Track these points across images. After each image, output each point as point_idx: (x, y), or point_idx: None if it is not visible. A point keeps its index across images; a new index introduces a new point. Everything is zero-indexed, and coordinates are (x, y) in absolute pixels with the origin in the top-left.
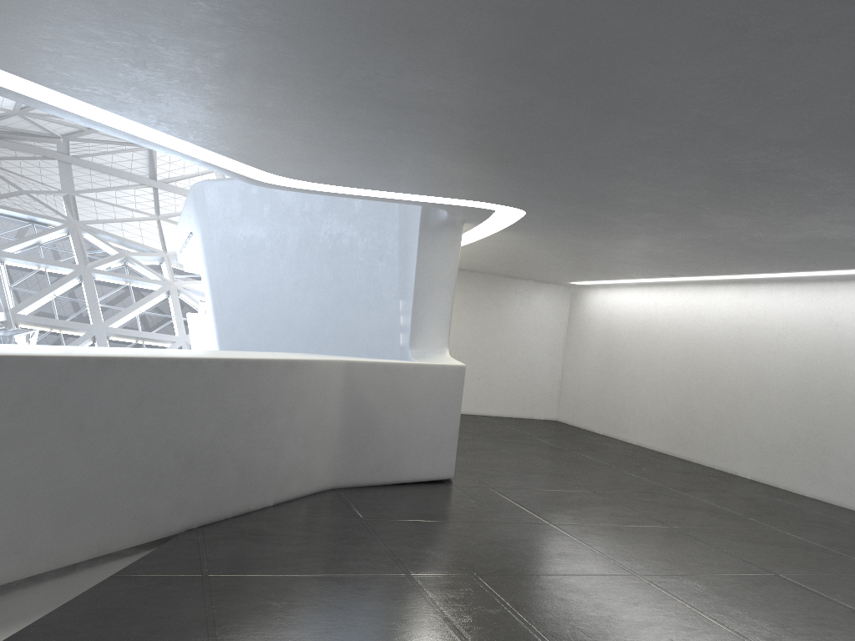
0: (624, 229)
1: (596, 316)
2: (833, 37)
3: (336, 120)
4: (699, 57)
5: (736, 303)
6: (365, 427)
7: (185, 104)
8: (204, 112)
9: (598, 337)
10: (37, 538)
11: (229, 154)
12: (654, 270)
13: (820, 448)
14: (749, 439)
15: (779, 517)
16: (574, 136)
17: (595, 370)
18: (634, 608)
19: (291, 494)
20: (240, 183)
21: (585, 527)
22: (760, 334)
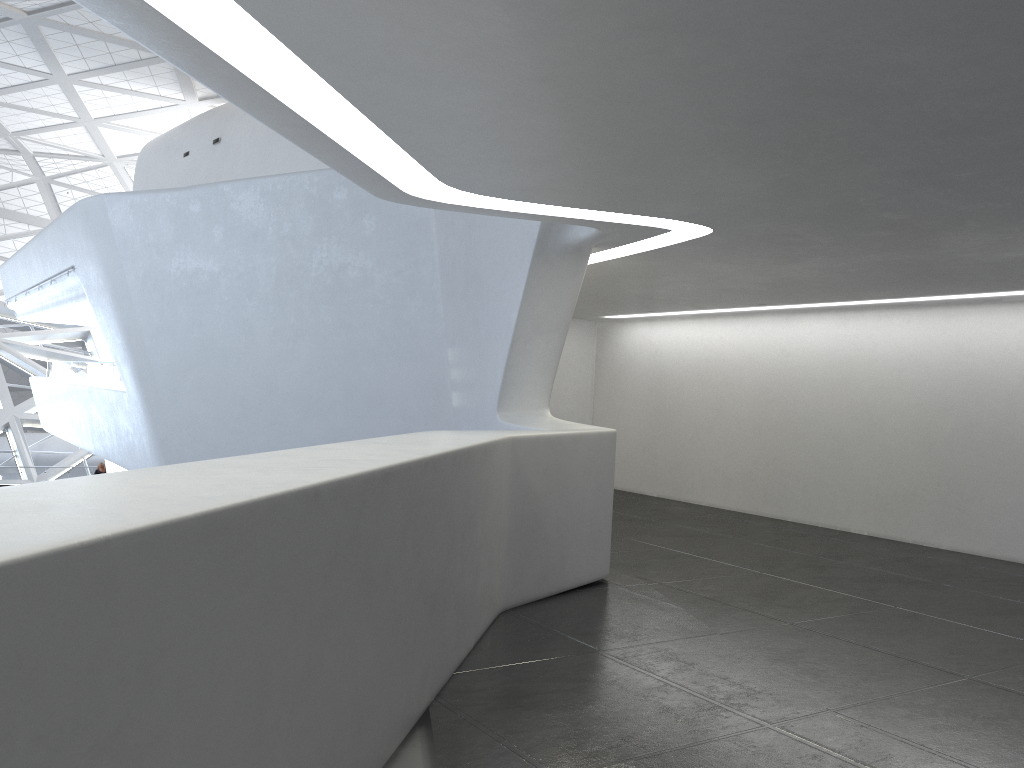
0: (806, 252)
1: (637, 356)
2: None
3: (680, 105)
4: None
5: (833, 334)
6: (531, 524)
7: (487, 76)
8: (498, 89)
9: (641, 381)
10: (341, 767)
11: (424, 155)
12: (748, 299)
13: (956, 494)
14: (862, 489)
15: (962, 578)
16: (968, 133)
17: (641, 421)
18: None
19: (482, 628)
20: (168, 197)
21: (828, 622)
22: (868, 368)
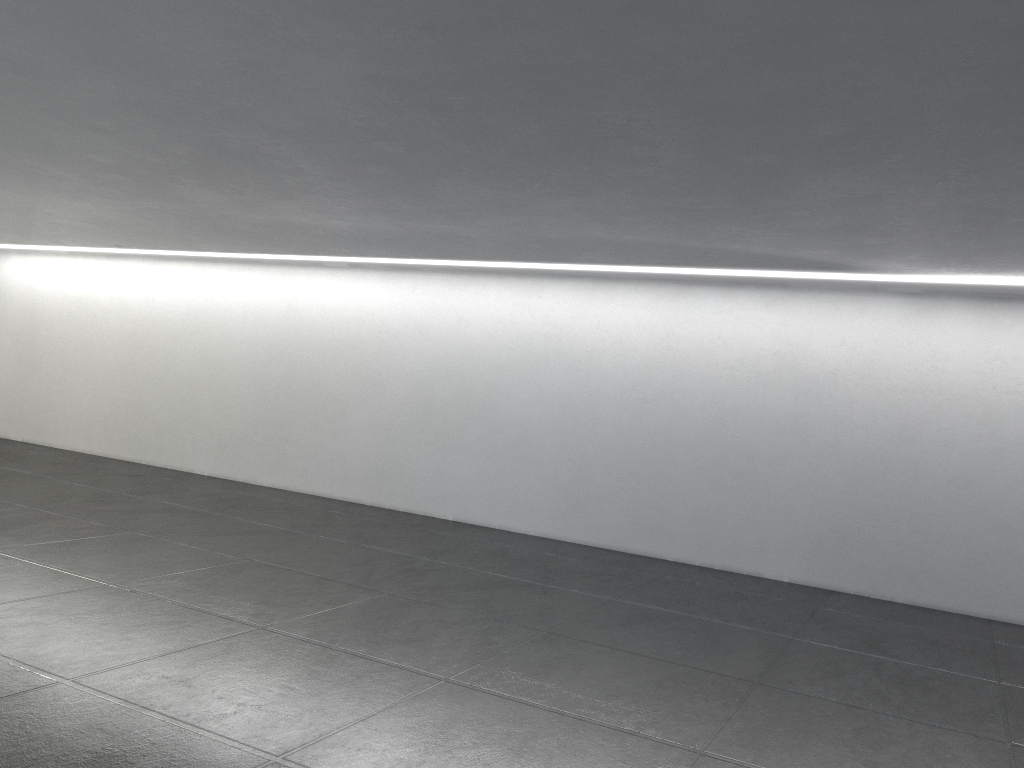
0: (74, 188)
1: (10, 291)
2: (340, 54)
3: None
4: (217, 37)
5: (193, 283)
6: None
7: None
8: None
9: (13, 318)
10: None
11: None
12: (97, 239)
13: (279, 436)
14: (207, 433)
15: (243, 508)
16: (46, 77)
17: (10, 361)
18: (118, 616)
19: None
20: None
21: (35, 547)
22: (219, 318)
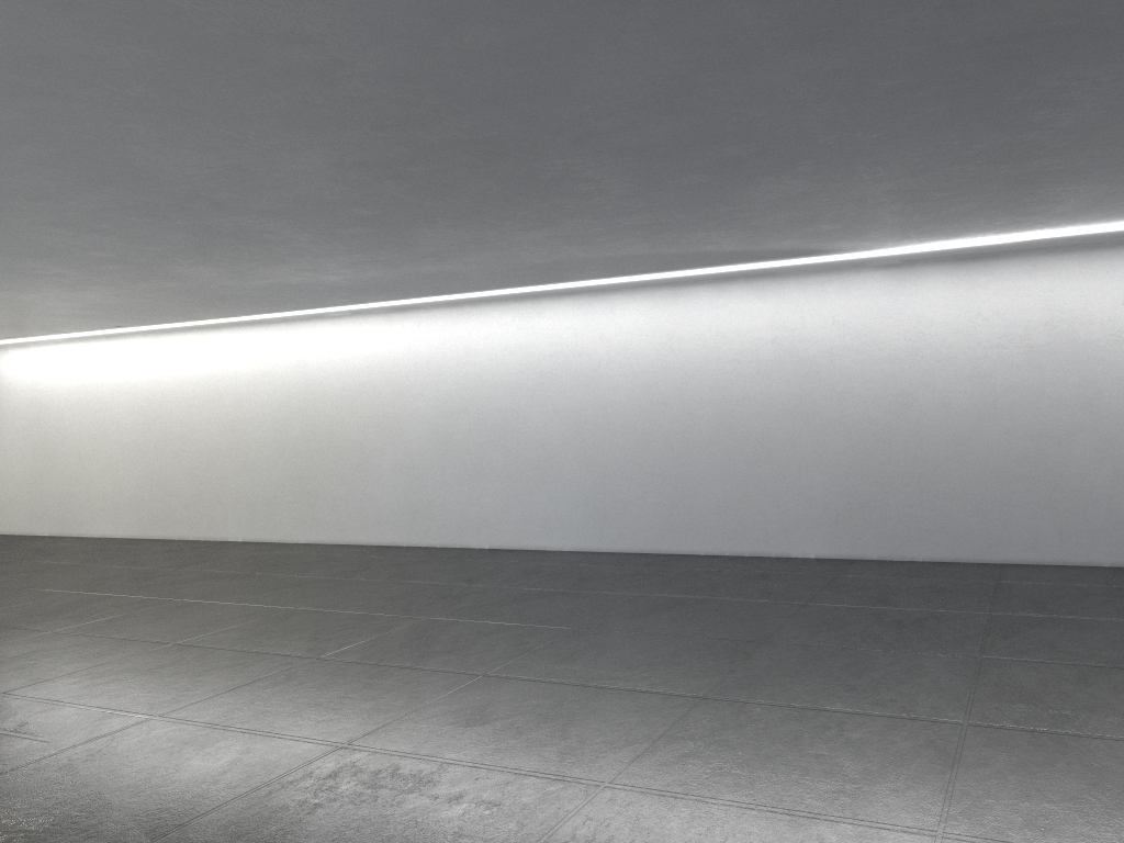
0: (76, 282)
1: (13, 386)
2: (308, 151)
3: None
4: (202, 152)
5: (198, 352)
6: None
7: None
8: None
9: (21, 413)
10: None
11: None
12: (97, 322)
13: (307, 492)
14: (235, 499)
15: (283, 565)
16: (53, 198)
17: (24, 457)
18: (186, 666)
19: None
20: None
21: (95, 624)
22: (229, 383)
